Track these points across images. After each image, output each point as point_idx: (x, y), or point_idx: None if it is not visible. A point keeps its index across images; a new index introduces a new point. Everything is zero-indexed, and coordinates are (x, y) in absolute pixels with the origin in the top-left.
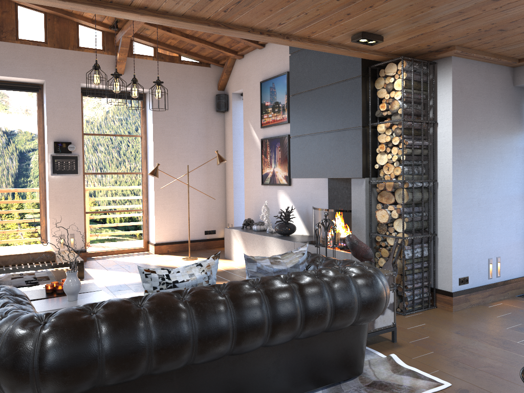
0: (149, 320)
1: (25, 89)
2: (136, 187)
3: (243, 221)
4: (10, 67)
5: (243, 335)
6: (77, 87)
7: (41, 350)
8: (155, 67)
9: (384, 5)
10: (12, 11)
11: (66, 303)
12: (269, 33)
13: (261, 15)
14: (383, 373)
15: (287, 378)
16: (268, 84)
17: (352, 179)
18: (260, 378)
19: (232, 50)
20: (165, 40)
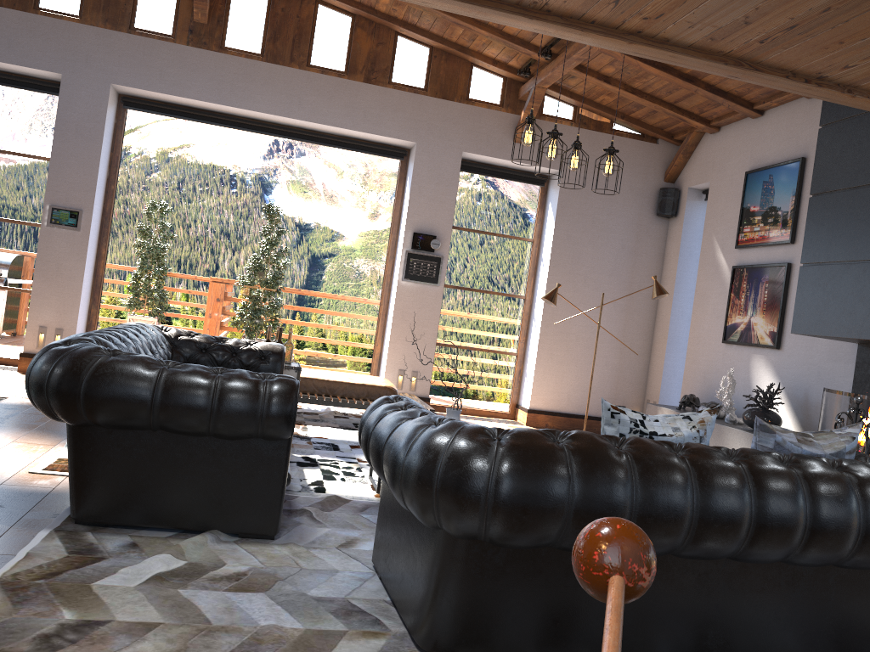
0: (635, 470)
1: (386, 153)
2: (512, 317)
3: (674, 400)
4: (375, 120)
5: (764, 530)
6: (457, 157)
7: (499, 470)
8: (572, 136)
9: None
10: (390, 42)
11: None
12: (820, 81)
13: (821, 50)
14: None
15: (807, 631)
16: (760, 177)
17: None
18: (764, 615)
19: (701, 118)
20: (594, 96)
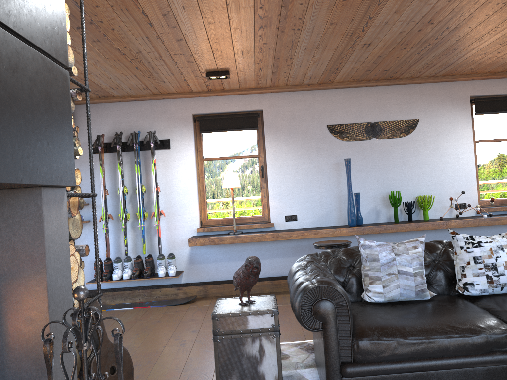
0: None
1: None
2: None
3: None
4: None
5: None
6: None
7: None
8: None
9: (252, 12)
10: None
11: None
12: None
13: None
14: (299, 357)
15: None
16: None
17: (45, 189)
18: None
19: None
20: None
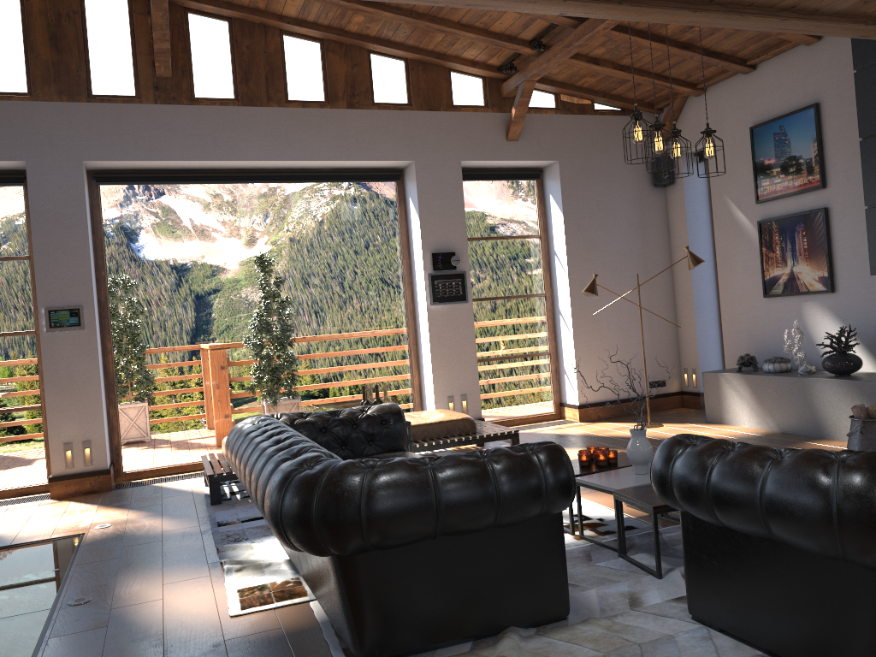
0: None
1: (382, 178)
2: (537, 317)
3: (712, 362)
4: (368, 146)
5: None
6: (456, 167)
7: None
8: (561, 124)
9: None
10: (364, 62)
11: (641, 476)
12: None
13: None
14: None
15: None
16: (769, 130)
17: None
18: None
19: (687, 82)
20: (576, 80)
